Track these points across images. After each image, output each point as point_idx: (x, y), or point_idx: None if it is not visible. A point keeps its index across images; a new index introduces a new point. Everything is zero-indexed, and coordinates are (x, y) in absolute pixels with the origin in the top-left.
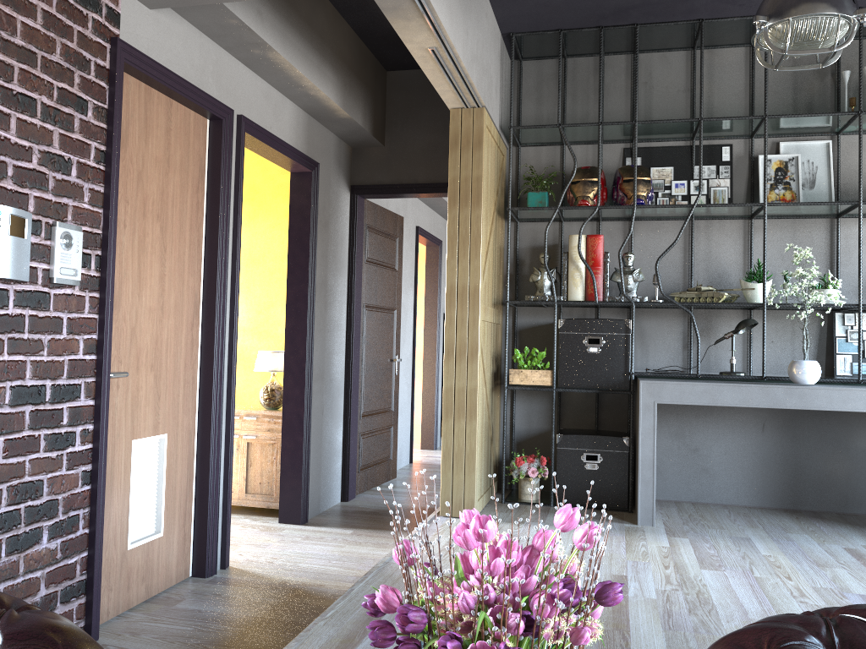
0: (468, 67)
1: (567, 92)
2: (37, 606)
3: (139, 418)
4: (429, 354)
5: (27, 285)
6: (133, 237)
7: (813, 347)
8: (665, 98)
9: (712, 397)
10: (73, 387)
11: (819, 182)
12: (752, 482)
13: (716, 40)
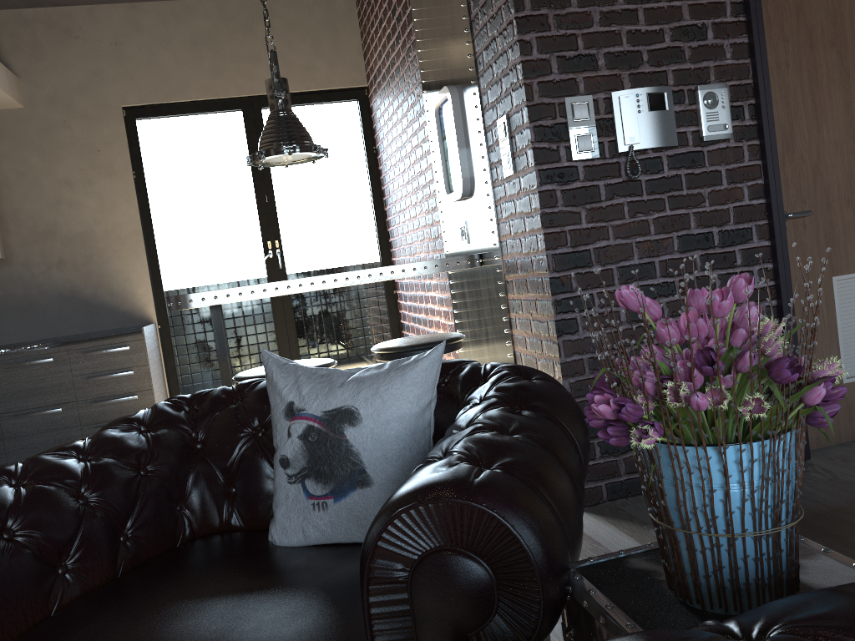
0: None
1: None
2: (550, 380)
3: (839, 255)
4: None
5: (678, 149)
6: (799, 75)
7: None
8: None
9: None
10: (742, 231)
11: None
12: None
13: None
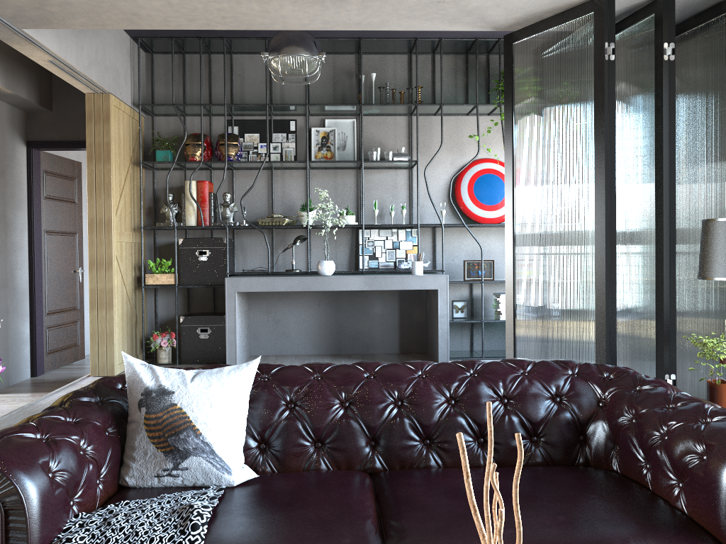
0: (84, 70)
1: (187, 78)
2: None
3: None
4: None
5: None
6: None
7: (347, 252)
8: (253, 86)
9: (270, 286)
10: None
11: (348, 146)
12: (313, 339)
13: None
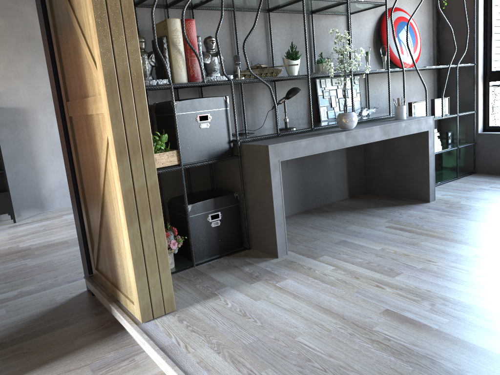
0: None
1: None
2: None
3: None
4: None
5: None
6: None
7: (306, 104)
8: None
9: (311, 148)
10: None
11: None
12: (285, 200)
13: None
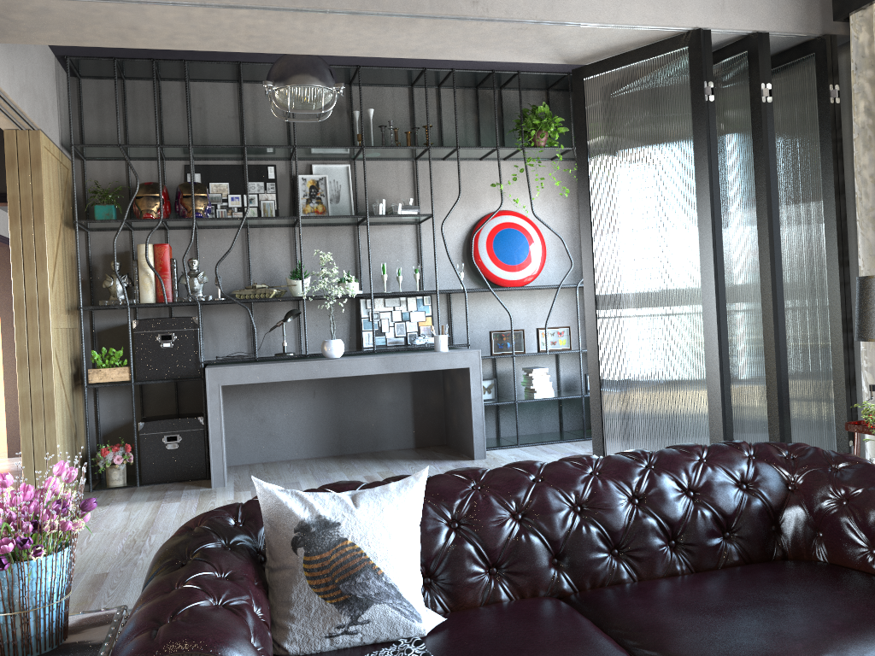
0: (17, 99)
1: (129, 111)
2: None
3: None
4: (10, 359)
5: None
6: None
7: (347, 327)
8: (218, 122)
9: (265, 375)
10: None
11: (343, 198)
12: (309, 438)
13: (256, 77)
